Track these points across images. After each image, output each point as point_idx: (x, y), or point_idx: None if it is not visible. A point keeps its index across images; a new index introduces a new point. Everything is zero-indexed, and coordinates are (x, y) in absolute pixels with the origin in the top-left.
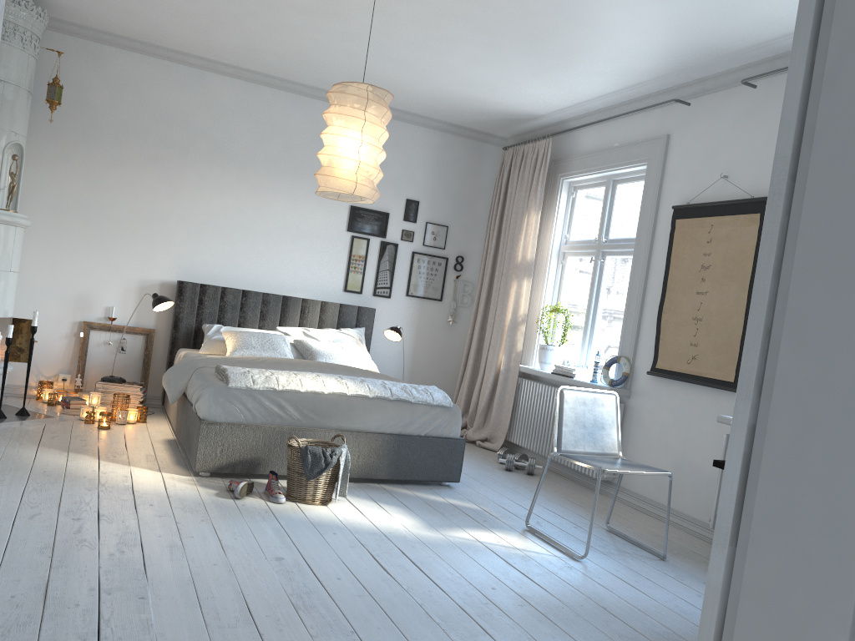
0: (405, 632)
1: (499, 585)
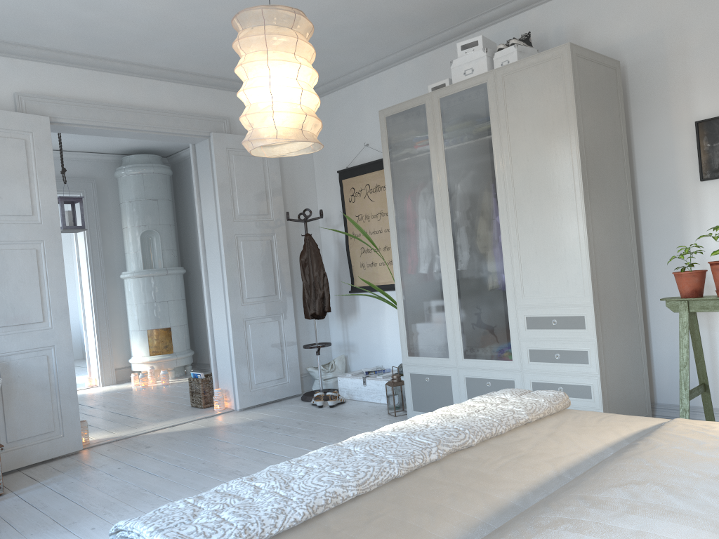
0: (167, 480)
1: (85, 534)
